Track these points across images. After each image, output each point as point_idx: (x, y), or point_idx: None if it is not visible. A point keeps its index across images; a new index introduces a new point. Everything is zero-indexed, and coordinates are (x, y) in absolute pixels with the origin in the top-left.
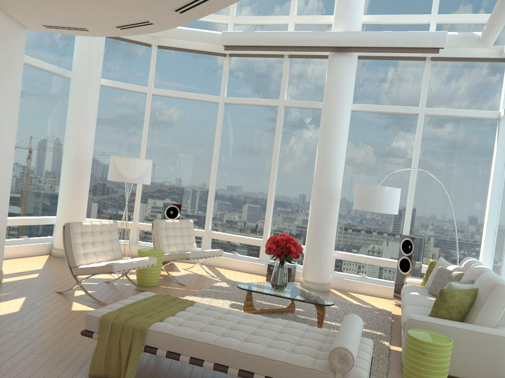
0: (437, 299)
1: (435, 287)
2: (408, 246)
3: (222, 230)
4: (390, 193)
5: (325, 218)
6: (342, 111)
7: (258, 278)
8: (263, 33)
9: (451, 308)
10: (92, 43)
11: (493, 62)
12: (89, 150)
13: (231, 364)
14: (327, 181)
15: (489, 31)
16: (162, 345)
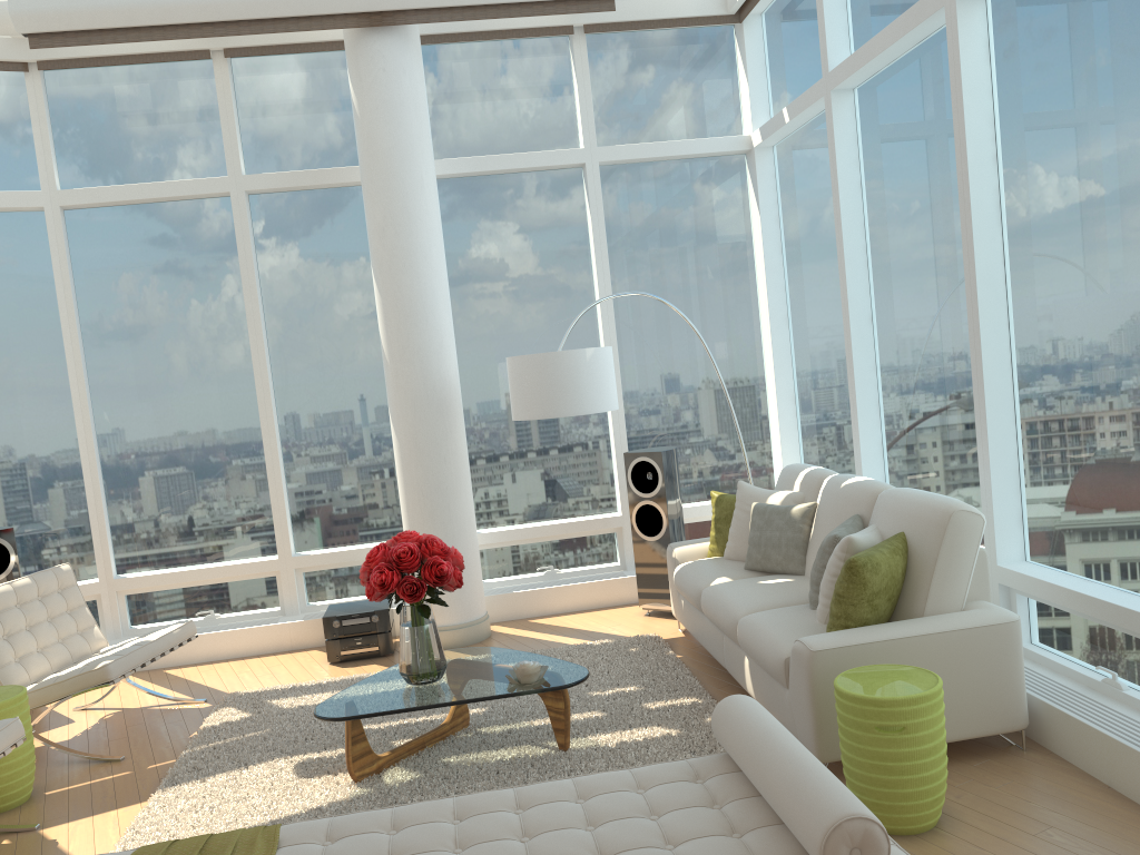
0: (844, 586)
1: (763, 552)
2: (645, 476)
3: (151, 563)
4: (598, 363)
5: (444, 461)
6: (419, 183)
7: (304, 662)
8: None
9: (877, 596)
10: None
11: (711, 26)
12: None
13: None
14: (426, 366)
15: None
16: None
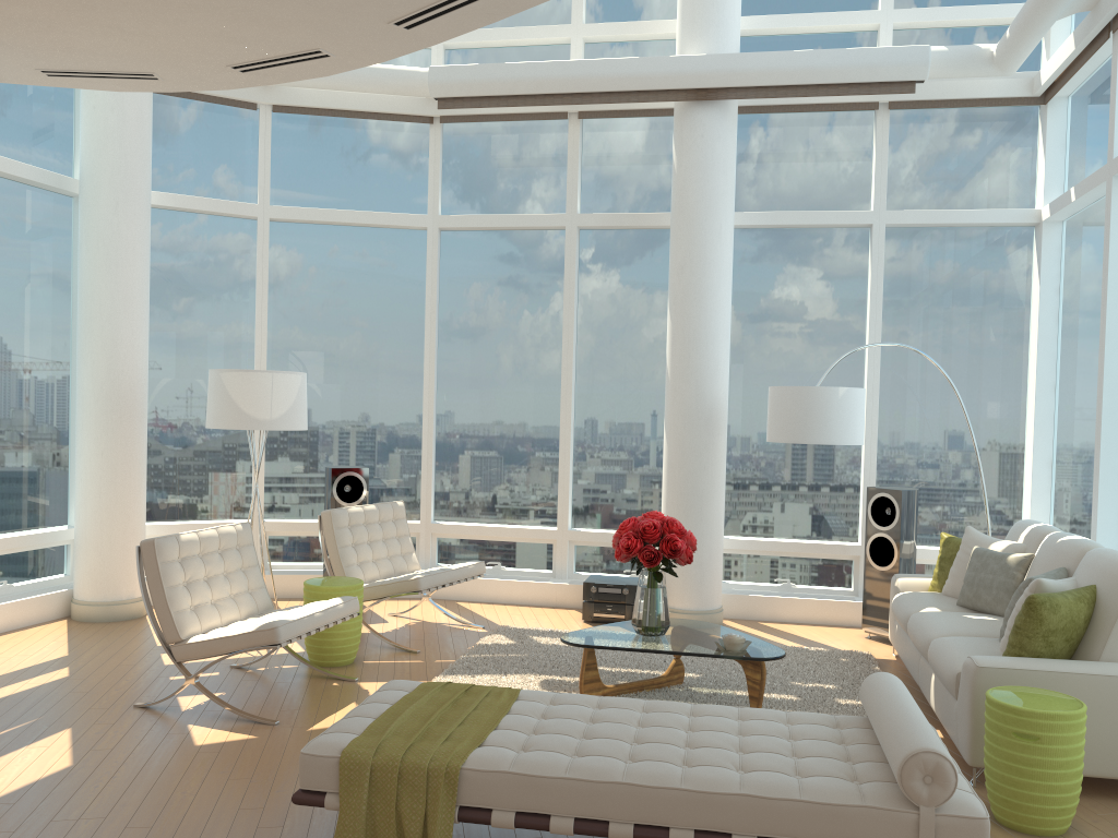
0: (1021, 619)
1: (975, 591)
2: (884, 511)
3: (460, 516)
4: (849, 401)
5: (703, 468)
6: (717, 231)
7: (563, 616)
8: (526, 67)
9: (1053, 634)
10: (125, 107)
11: (1015, 106)
12: (140, 363)
13: (675, 821)
14: (700, 386)
15: (1019, 41)
16: (504, 800)
